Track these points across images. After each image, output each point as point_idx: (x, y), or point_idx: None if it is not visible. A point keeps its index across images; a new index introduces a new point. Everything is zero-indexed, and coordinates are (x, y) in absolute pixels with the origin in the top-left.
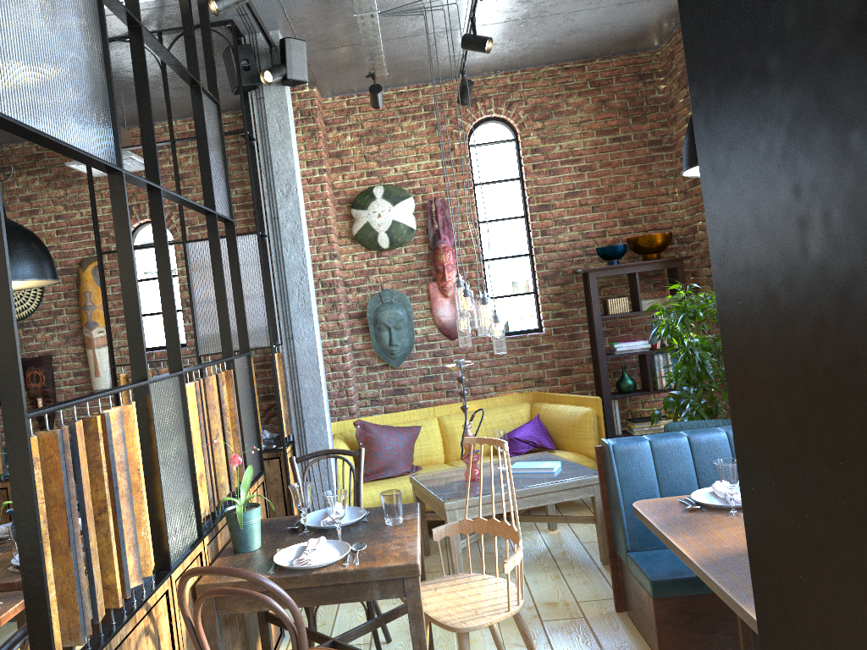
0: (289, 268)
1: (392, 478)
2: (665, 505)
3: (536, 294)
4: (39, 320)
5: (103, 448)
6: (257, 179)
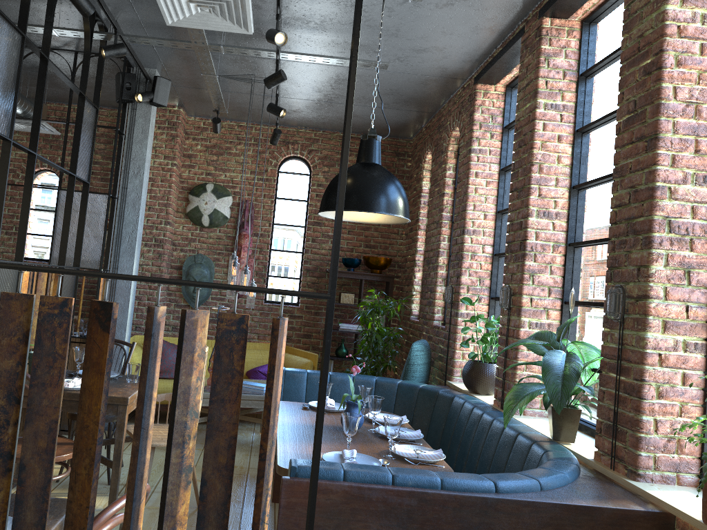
0: (126, 222)
1: (167, 379)
2: (293, 404)
3: (300, 280)
4: None
5: None
6: (119, 160)
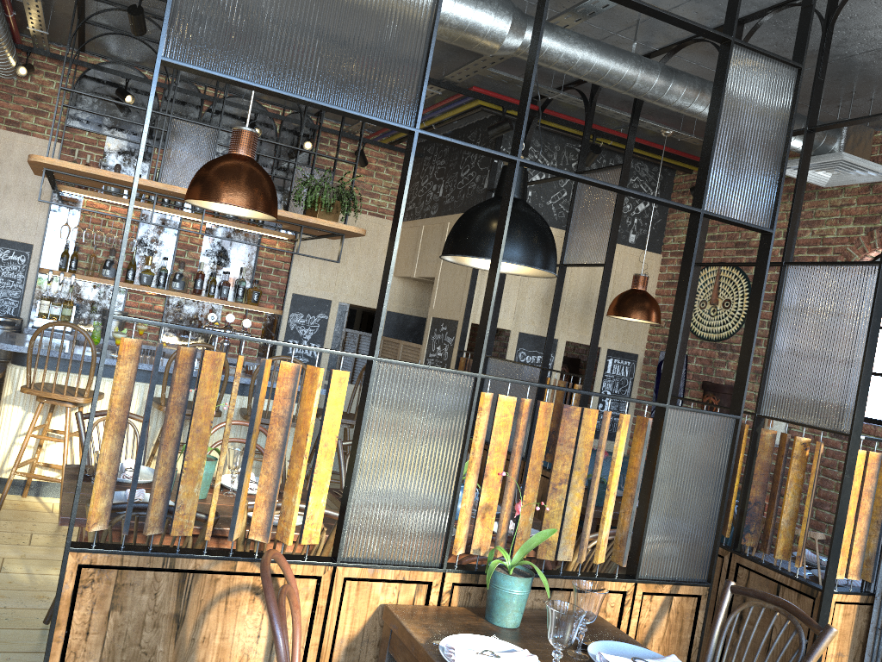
0: None
1: None
2: None
3: None
4: (735, 345)
5: (237, 388)
6: None
